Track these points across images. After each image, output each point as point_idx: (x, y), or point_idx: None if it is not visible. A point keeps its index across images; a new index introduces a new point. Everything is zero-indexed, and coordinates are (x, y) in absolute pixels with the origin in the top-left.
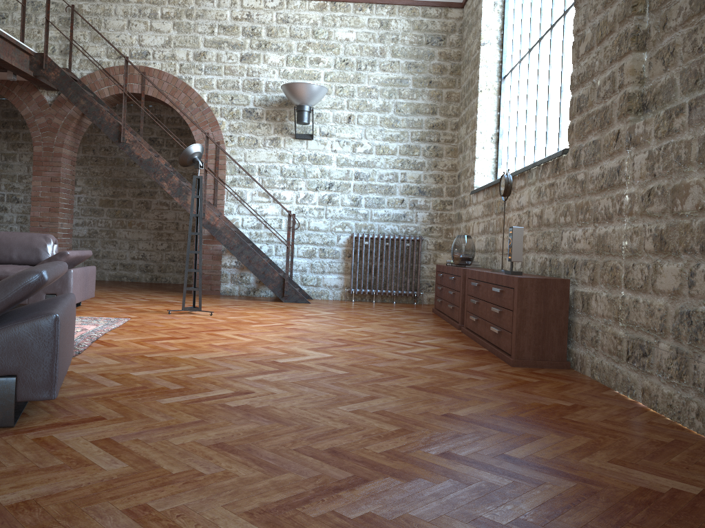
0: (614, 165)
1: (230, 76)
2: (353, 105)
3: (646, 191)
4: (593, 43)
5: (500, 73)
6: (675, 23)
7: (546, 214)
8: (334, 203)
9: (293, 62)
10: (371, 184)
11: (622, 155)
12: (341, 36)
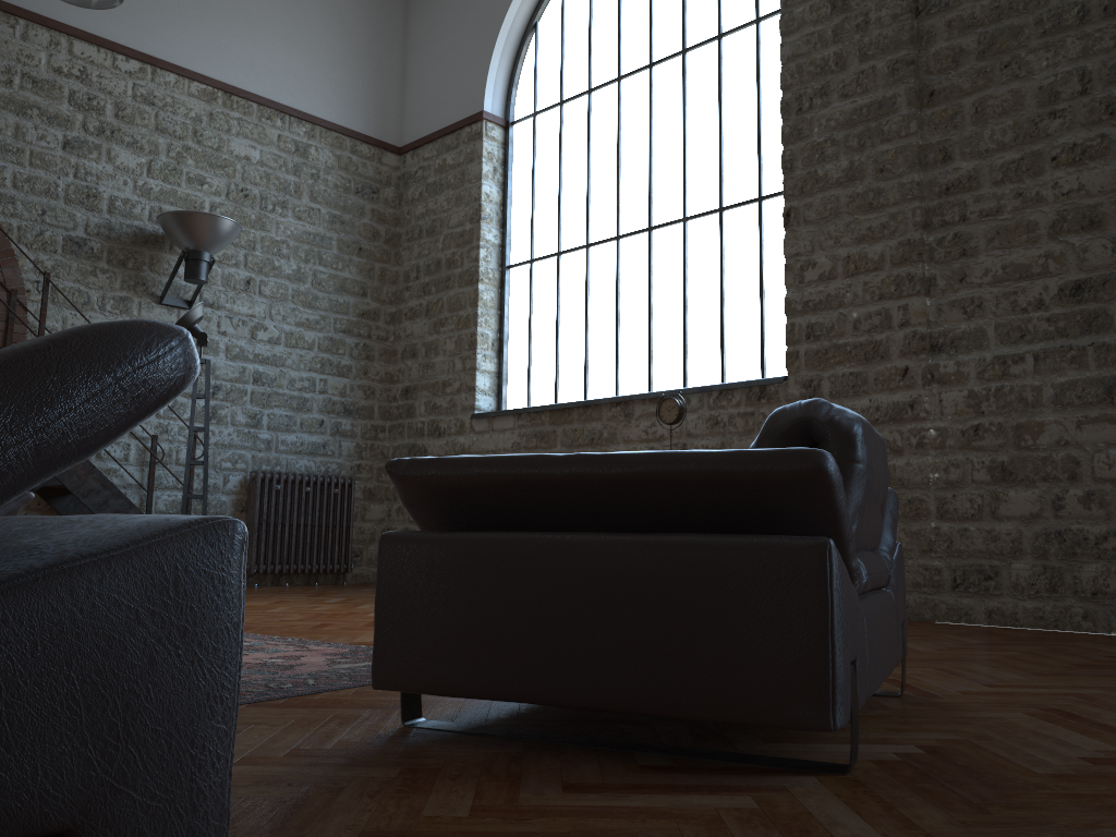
0: (901, 399)
1: (42, 171)
2: (254, 263)
3: (968, 426)
4: (836, 273)
5: (501, 260)
6: (979, 280)
7: (737, 447)
8: (221, 419)
9: (161, 174)
10: (278, 393)
11: (913, 391)
12: (239, 150)
